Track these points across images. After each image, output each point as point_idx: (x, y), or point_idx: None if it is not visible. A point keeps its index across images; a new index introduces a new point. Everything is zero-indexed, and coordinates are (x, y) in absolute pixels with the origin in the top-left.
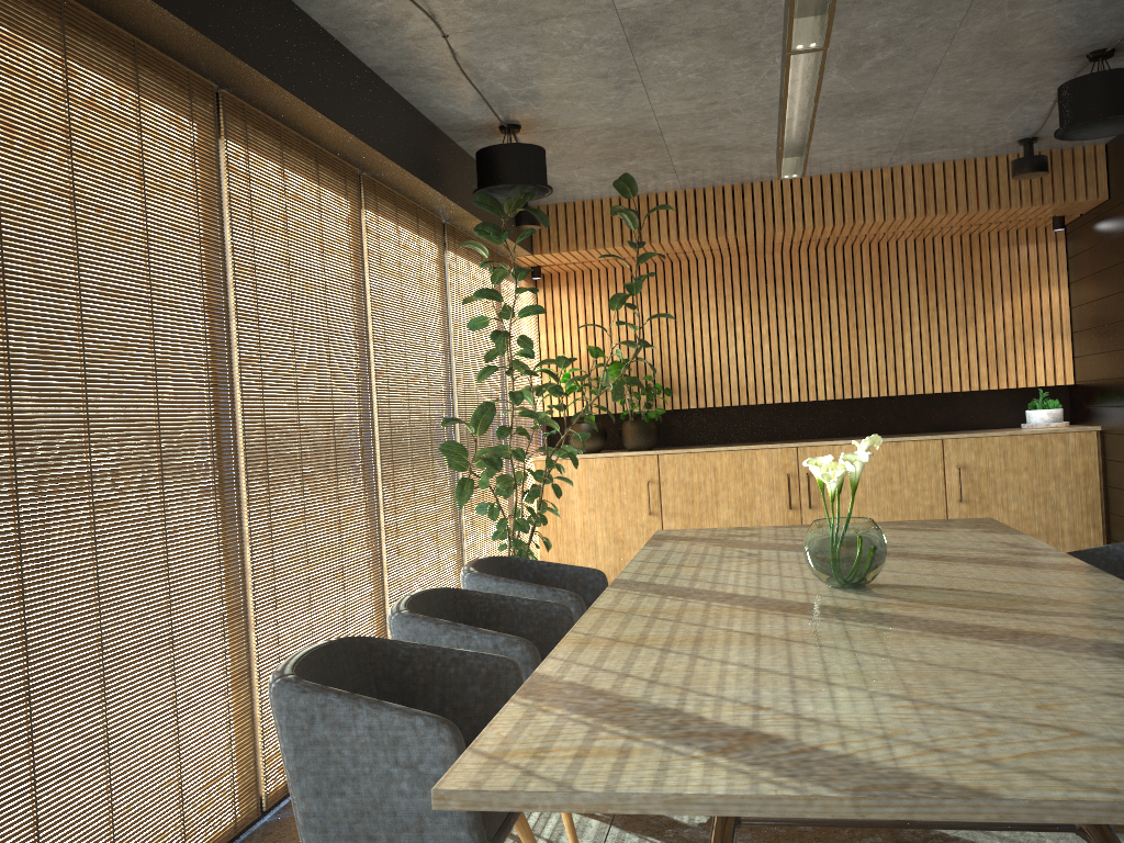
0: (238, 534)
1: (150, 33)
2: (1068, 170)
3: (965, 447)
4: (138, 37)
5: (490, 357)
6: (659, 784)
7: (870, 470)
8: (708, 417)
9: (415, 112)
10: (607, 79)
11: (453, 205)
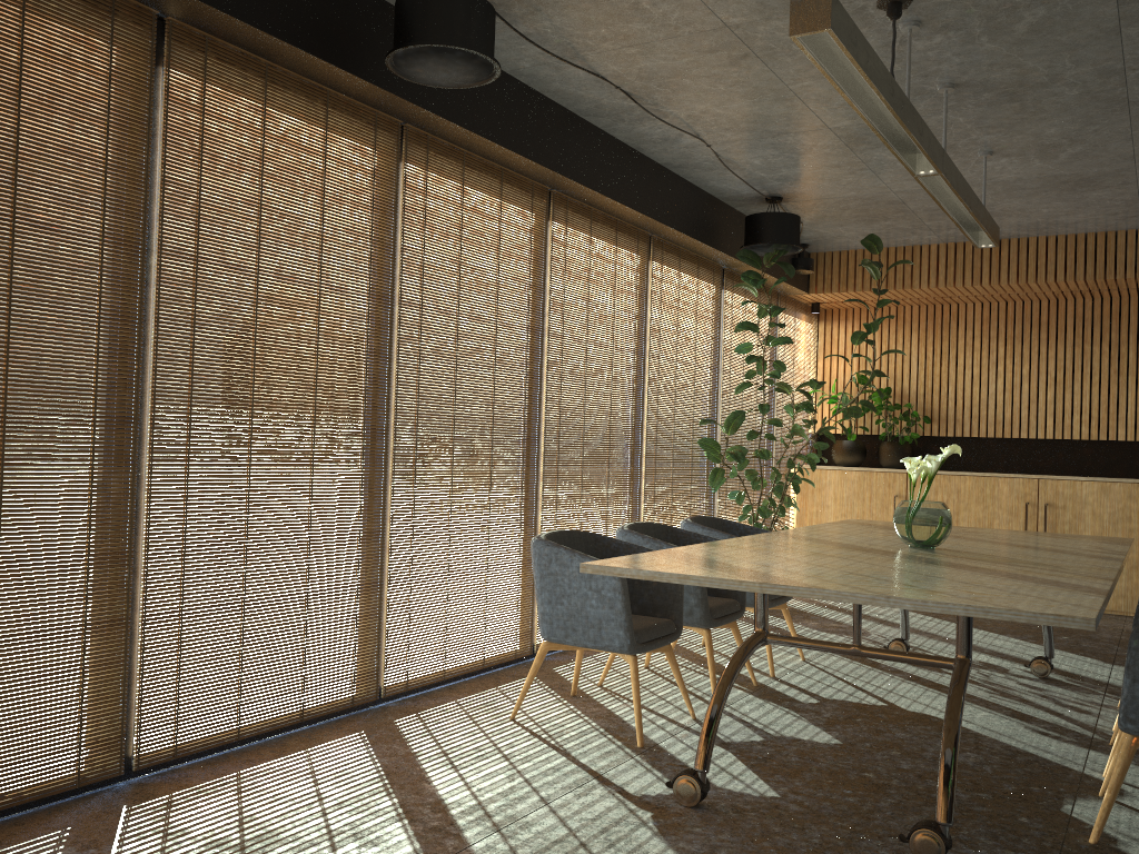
0: (535, 472)
1: (511, 165)
2: None
3: None
4: (504, 167)
5: (749, 375)
6: (680, 572)
7: (1109, 507)
8: (965, 446)
9: (697, 190)
10: (840, 168)
11: (727, 256)
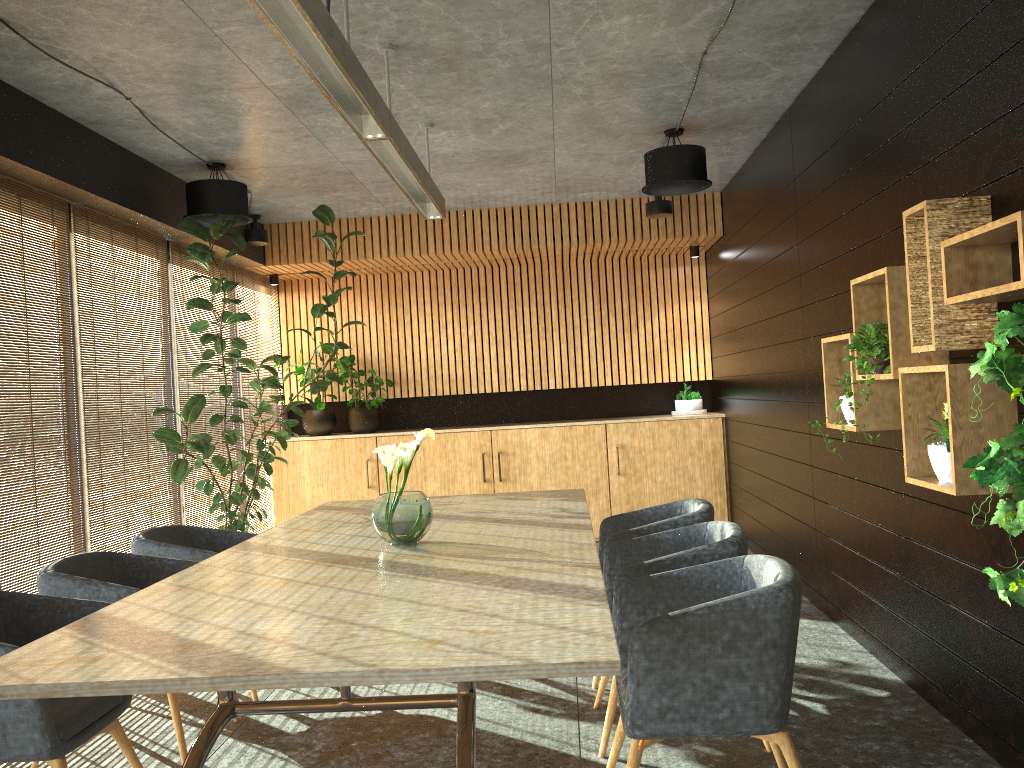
0: None
1: None
2: (693, 211)
3: (623, 430)
4: None
5: (207, 355)
6: (95, 676)
7: (549, 449)
8: (426, 404)
9: (124, 152)
10: (284, 133)
11: (170, 227)
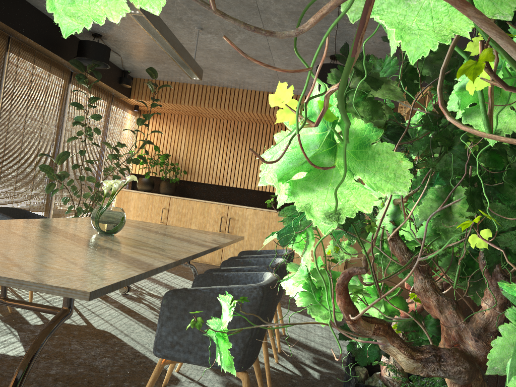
0: None
1: None
2: None
3: None
4: None
5: (79, 134)
6: None
7: (257, 221)
8: (202, 187)
9: (46, 17)
10: (126, 20)
11: (69, 63)
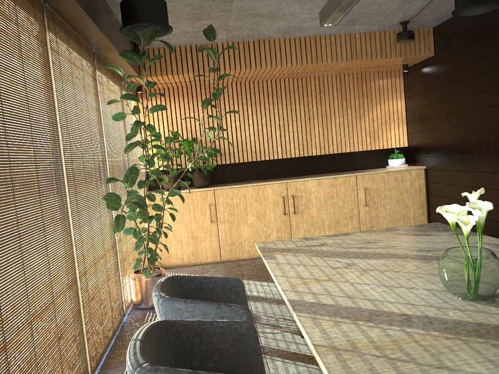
0: None
1: None
2: (417, 40)
3: (366, 179)
4: None
5: (129, 137)
6: None
7: (323, 192)
8: (235, 168)
9: None
10: None
11: (104, 38)
